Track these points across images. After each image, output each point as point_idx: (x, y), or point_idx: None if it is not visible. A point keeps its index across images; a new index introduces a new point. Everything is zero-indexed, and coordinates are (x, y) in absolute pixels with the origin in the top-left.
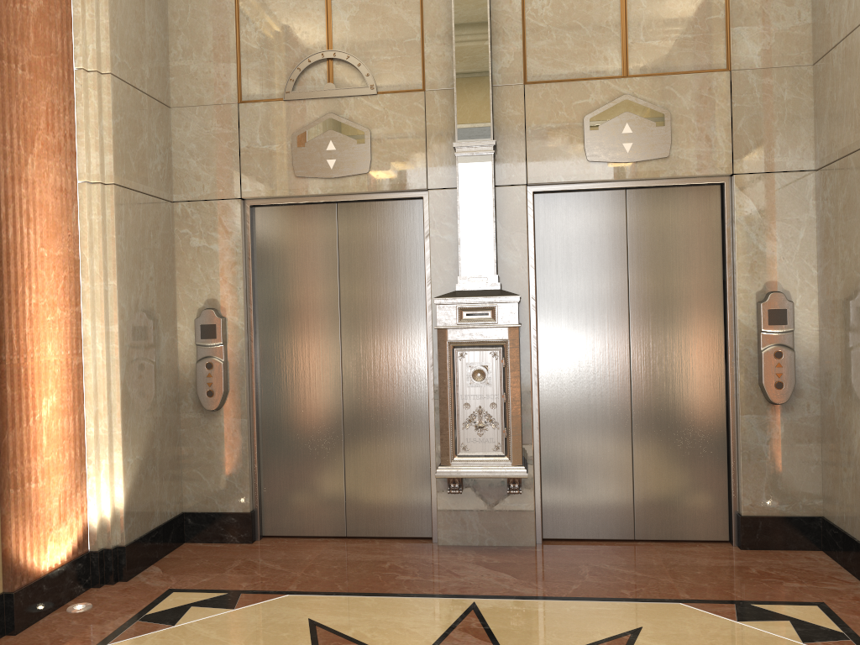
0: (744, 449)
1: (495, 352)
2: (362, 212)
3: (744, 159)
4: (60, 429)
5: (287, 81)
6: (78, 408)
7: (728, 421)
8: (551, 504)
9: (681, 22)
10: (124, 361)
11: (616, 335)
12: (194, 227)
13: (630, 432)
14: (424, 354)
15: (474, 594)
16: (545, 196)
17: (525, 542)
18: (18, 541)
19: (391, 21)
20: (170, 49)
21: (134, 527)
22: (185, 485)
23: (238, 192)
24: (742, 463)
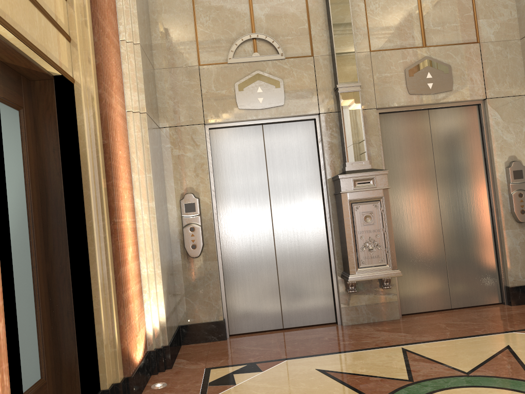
0: (507, 249)
1: (375, 204)
2: (278, 129)
3: (491, 90)
4: (133, 269)
5: (229, 52)
6: (137, 256)
7: (495, 235)
8: (403, 293)
9: (451, 17)
10: (158, 225)
11: (431, 192)
12: (174, 143)
13: (443, 247)
14: (322, 212)
15: (396, 344)
16: (384, 115)
17: (393, 317)
18: (129, 342)
19: (290, 16)
20: (151, 33)
21: (169, 333)
22: (178, 307)
23: (202, 120)
24: (506, 257)
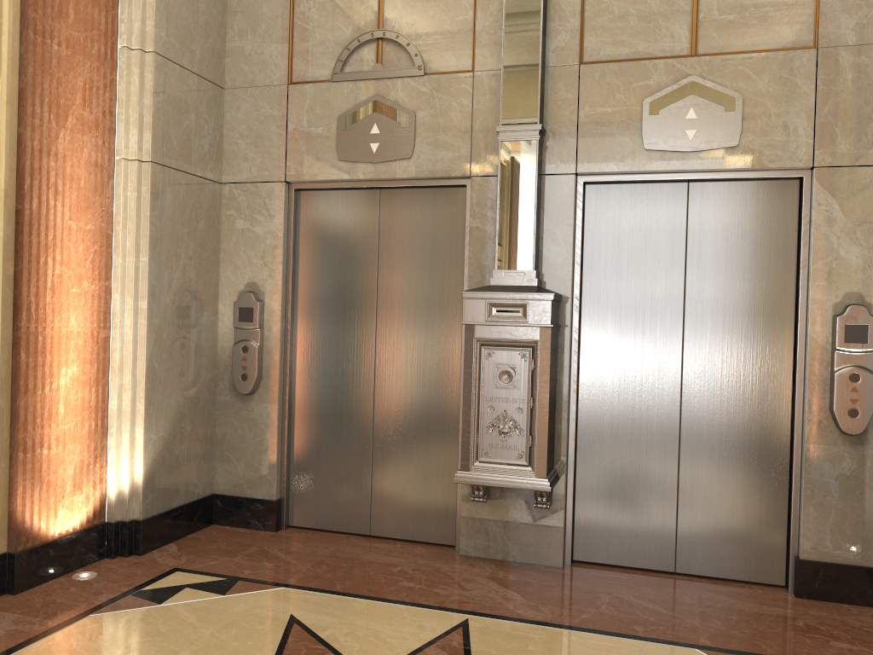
0: (807, 483)
1: (524, 353)
2: (404, 199)
3: (828, 150)
4: (79, 399)
5: (336, 62)
6: (102, 381)
7: (792, 449)
8: (584, 523)
9: None
10: (152, 338)
11: (668, 344)
12: (239, 209)
13: (677, 453)
14: (459, 352)
15: (471, 610)
16: (597, 188)
17: (551, 561)
18: (24, 504)
19: None
20: (227, 30)
21: (154, 502)
22: (217, 466)
23: (283, 175)
24: (803, 499)
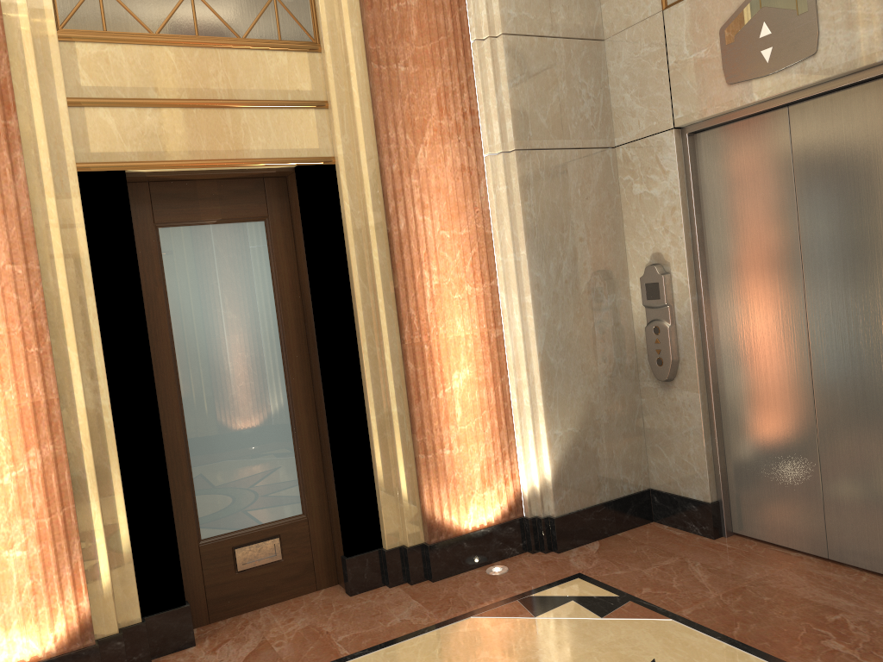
0: None
1: None
2: (820, 111)
3: None
4: (477, 400)
5: None
6: (500, 379)
7: None
8: None
9: None
10: (542, 332)
11: None
12: (634, 172)
13: None
14: None
15: None
16: None
17: None
18: (432, 500)
19: None
20: None
21: (569, 499)
22: (649, 459)
23: (671, 121)
24: None
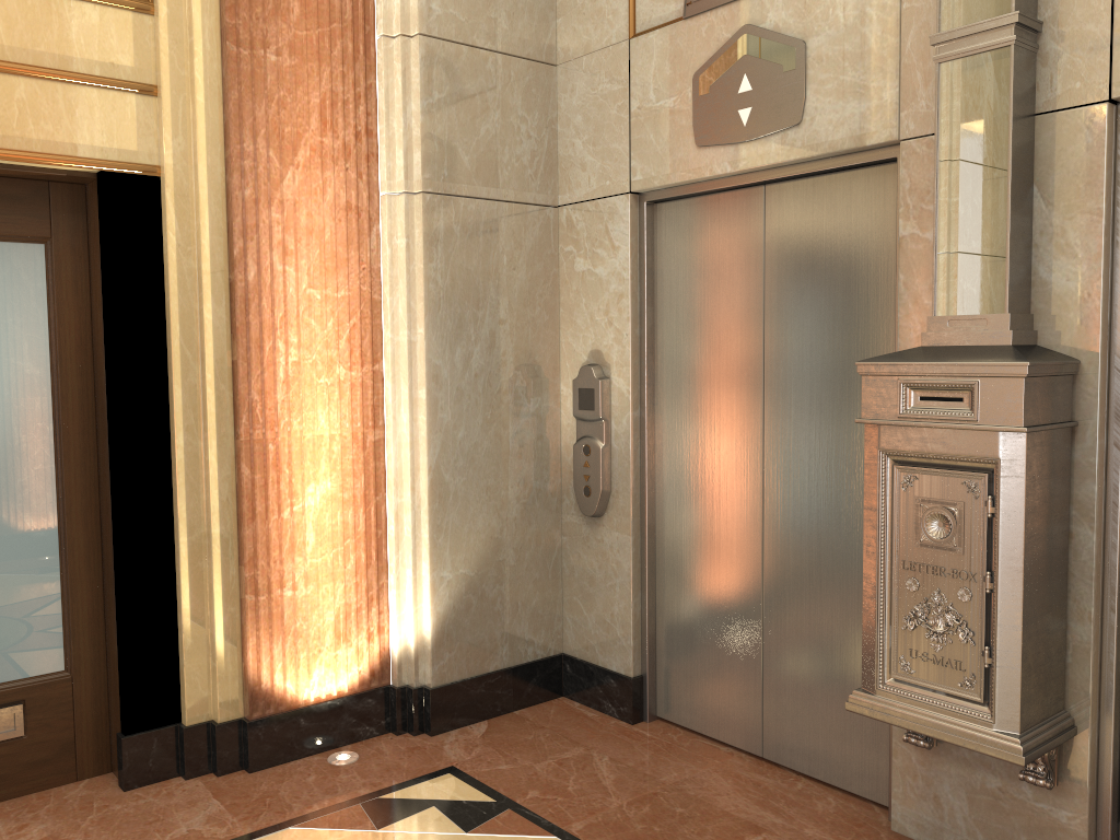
0: None
1: (973, 482)
2: (801, 197)
3: None
4: (339, 524)
5: None
6: (374, 498)
7: None
8: None
9: None
10: (438, 439)
11: None
12: (578, 242)
13: None
14: None
15: None
16: None
17: None
18: (259, 659)
19: None
20: None
21: (453, 665)
22: (565, 615)
23: (627, 183)
24: None
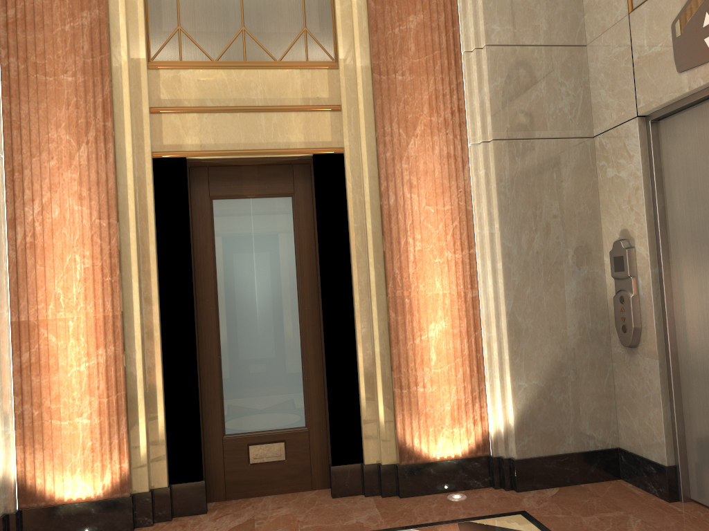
0: None
1: None
2: None
3: None
4: (451, 349)
5: None
6: (473, 333)
7: None
8: None
9: None
10: (511, 294)
11: None
12: (607, 157)
13: None
14: None
15: None
16: None
17: None
18: (404, 428)
19: None
20: None
21: (531, 445)
22: (618, 420)
23: (635, 110)
24: None
